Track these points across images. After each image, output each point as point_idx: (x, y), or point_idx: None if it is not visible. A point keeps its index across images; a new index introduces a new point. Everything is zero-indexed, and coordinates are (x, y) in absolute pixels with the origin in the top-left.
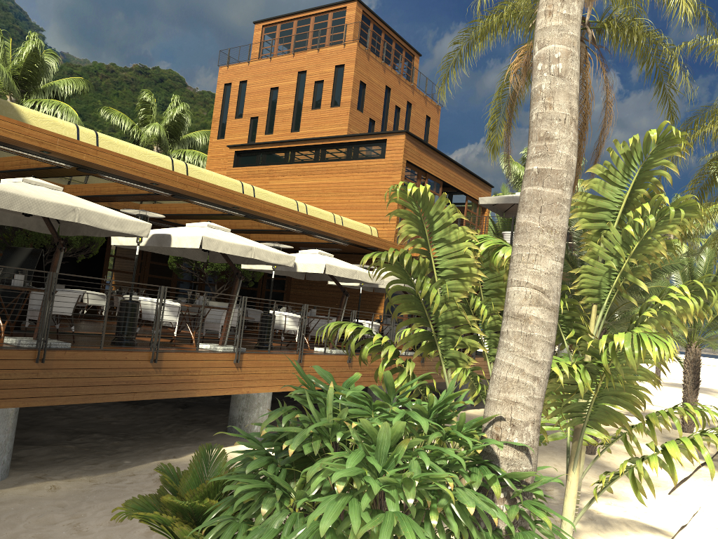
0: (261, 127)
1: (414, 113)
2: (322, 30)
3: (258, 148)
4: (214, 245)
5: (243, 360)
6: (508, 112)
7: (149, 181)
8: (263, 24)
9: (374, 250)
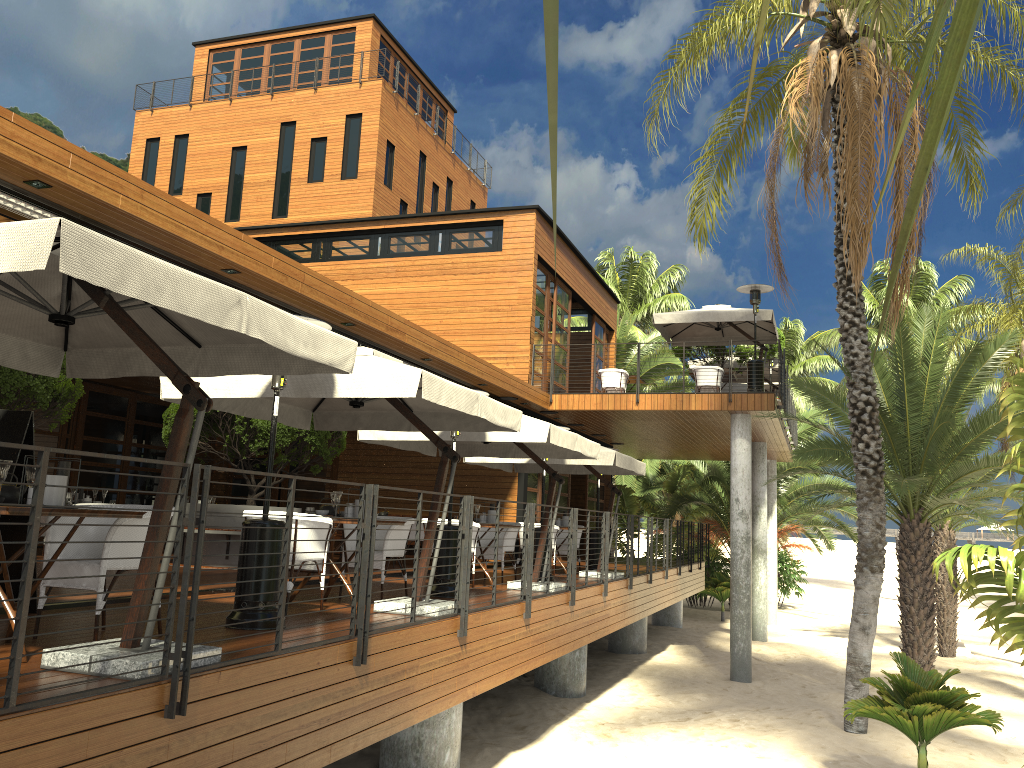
0: (218, 210)
1: (456, 195)
2: (315, 61)
3: (262, 235)
4: (436, 392)
5: (467, 628)
6: (771, 169)
7: (226, 264)
8: (212, 48)
9: (508, 402)
